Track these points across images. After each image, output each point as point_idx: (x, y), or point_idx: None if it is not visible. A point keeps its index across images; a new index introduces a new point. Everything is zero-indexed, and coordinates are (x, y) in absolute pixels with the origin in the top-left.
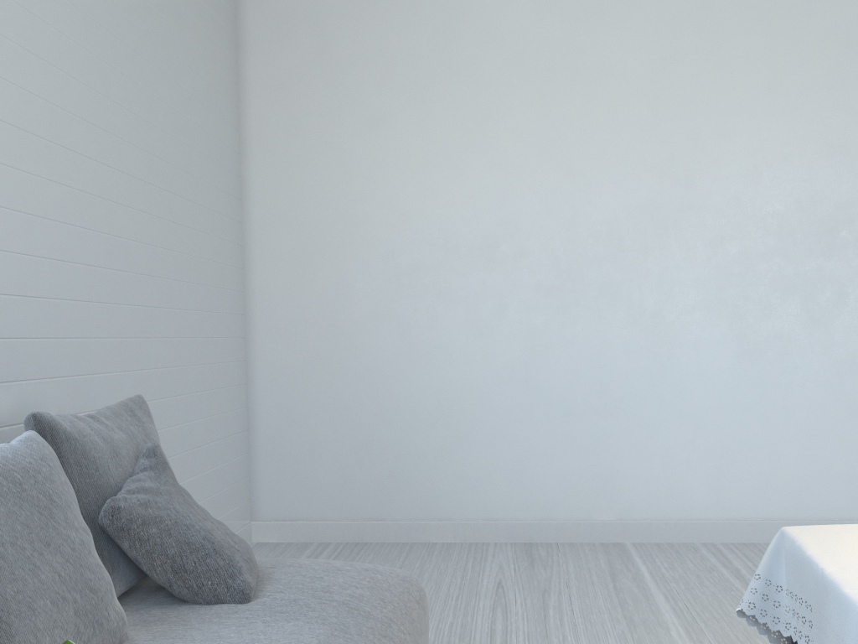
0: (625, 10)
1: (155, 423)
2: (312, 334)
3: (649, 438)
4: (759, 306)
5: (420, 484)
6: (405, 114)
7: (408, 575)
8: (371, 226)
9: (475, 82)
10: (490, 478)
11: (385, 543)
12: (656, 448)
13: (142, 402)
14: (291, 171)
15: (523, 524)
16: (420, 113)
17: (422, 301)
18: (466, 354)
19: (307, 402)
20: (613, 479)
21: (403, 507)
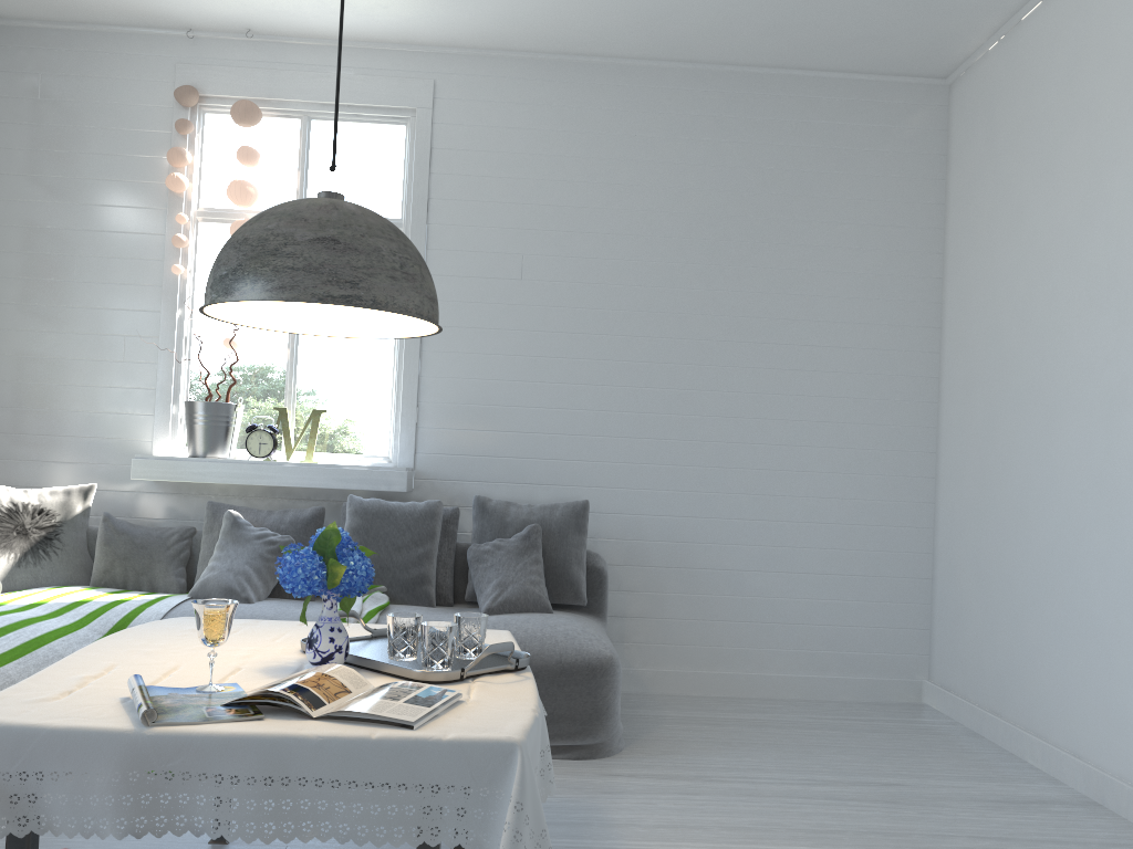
0: None
1: (722, 538)
2: (968, 477)
3: None
4: None
5: (1025, 680)
6: (1037, 195)
7: (593, 652)
8: (1009, 344)
9: (1092, 127)
10: (1079, 694)
11: (989, 743)
12: None
13: (580, 504)
14: (966, 289)
15: (1097, 774)
16: (1048, 189)
17: (1039, 438)
18: (1067, 512)
19: (962, 555)
20: None
21: (1013, 706)
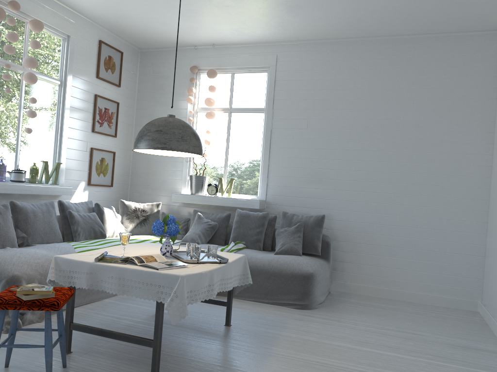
0: None
1: (386, 233)
2: (494, 211)
3: None
4: None
5: None
6: None
7: (305, 270)
8: None
9: None
10: None
11: (488, 328)
12: None
13: (321, 216)
14: None
15: None
16: None
17: None
18: None
19: (491, 246)
20: None
21: None
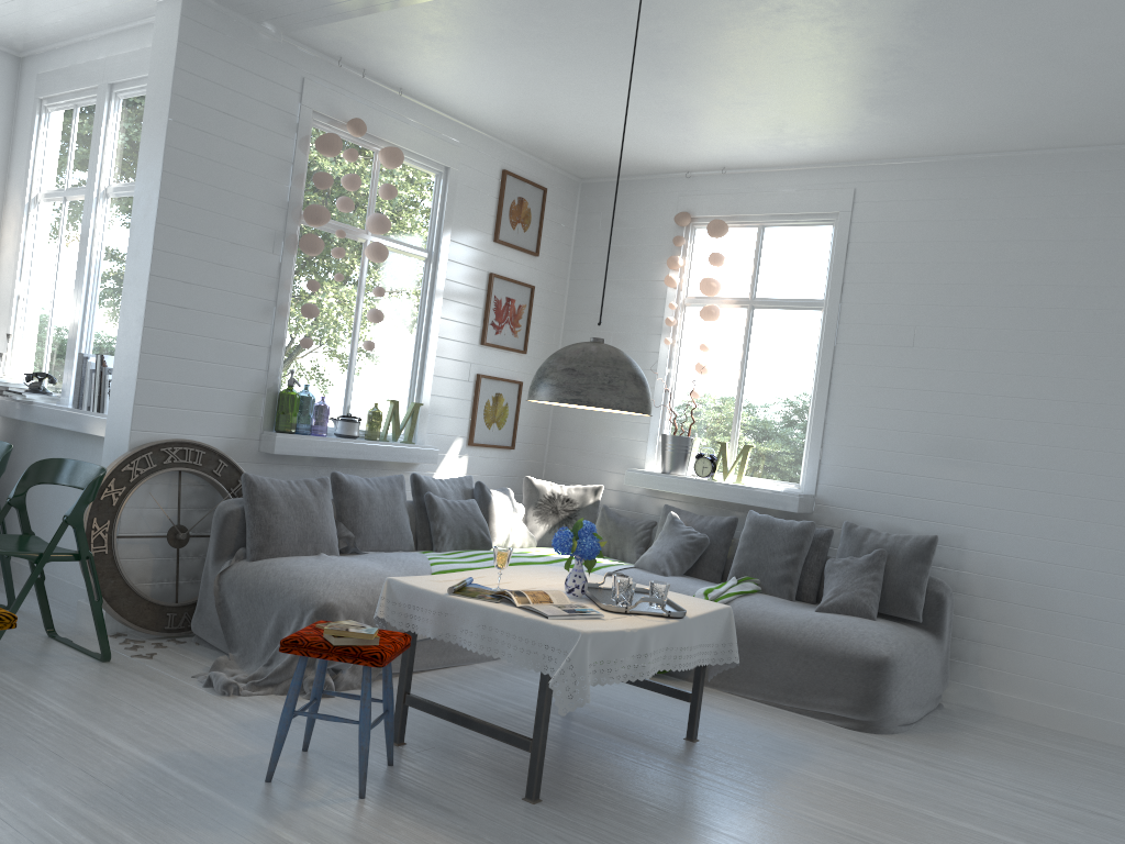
0: None
1: (1083, 587)
2: None
3: None
4: None
5: None
6: None
7: (872, 651)
8: None
9: None
10: None
11: None
12: None
13: (928, 537)
14: None
15: None
16: None
17: None
18: None
19: None
20: None
21: None
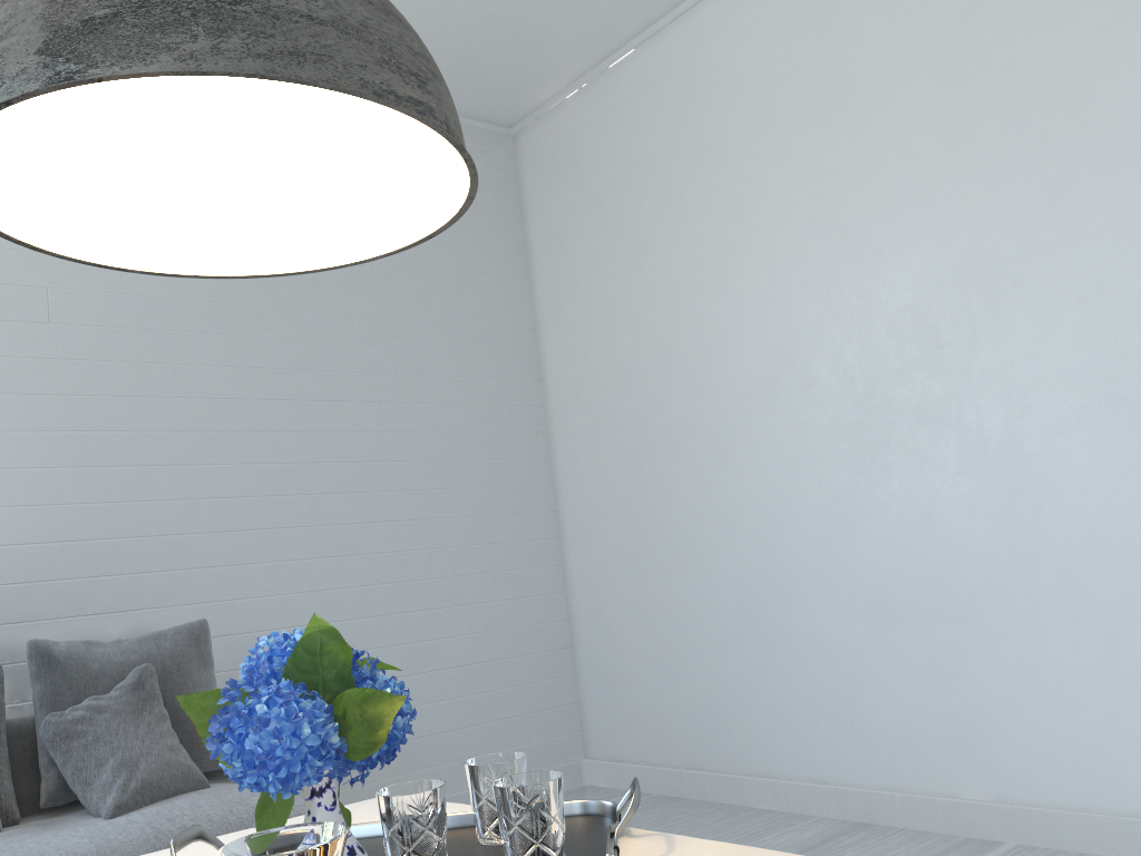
0: None
1: (360, 643)
2: (611, 528)
3: (1028, 660)
4: None
5: (733, 722)
6: (662, 231)
7: None
8: (648, 383)
9: (726, 162)
10: (811, 718)
11: (699, 802)
12: (1041, 677)
13: (197, 625)
14: (574, 335)
15: (856, 793)
16: (676, 225)
17: (707, 470)
18: (761, 537)
19: (615, 611)
20: (979, 729)
21: (719, 754)
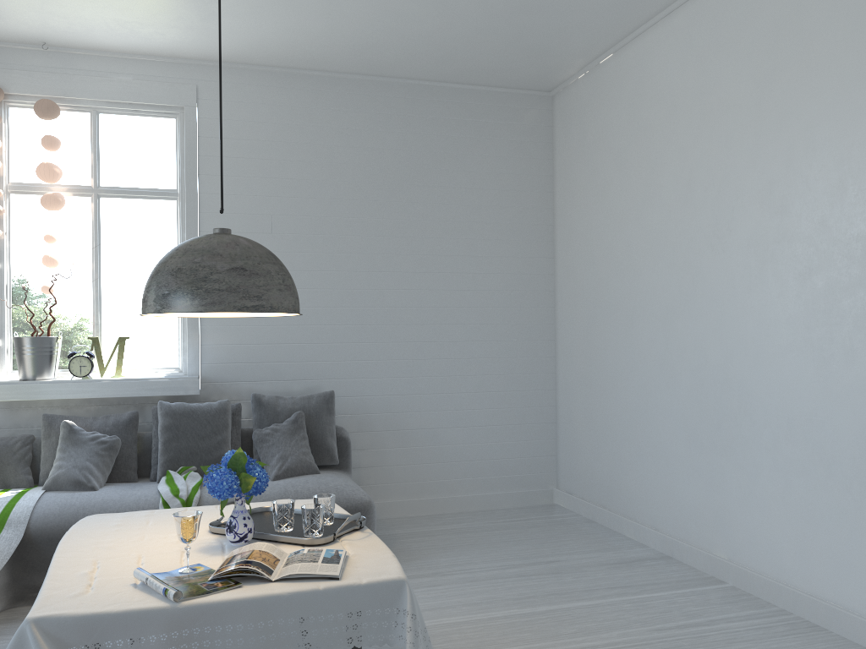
0: (737, 37)
1: (422, 407)
2: (578, 357)
3: (751, 484)
4: (842, 350)
5: (621, 485)
6: (615, 179)
7: (358, 499)
8: (601, 273)
9: (648, 141)
10: (655, 492)
11: (600, 526)
12: (756, 495)
13: (328, 393)
14: (570, 234)
15: (668, 539)
16: (622, 176)
17: (623, 334)
18: (643, 380)
19: (576, 407)
20: (725, 517)
21: (614, 501)
